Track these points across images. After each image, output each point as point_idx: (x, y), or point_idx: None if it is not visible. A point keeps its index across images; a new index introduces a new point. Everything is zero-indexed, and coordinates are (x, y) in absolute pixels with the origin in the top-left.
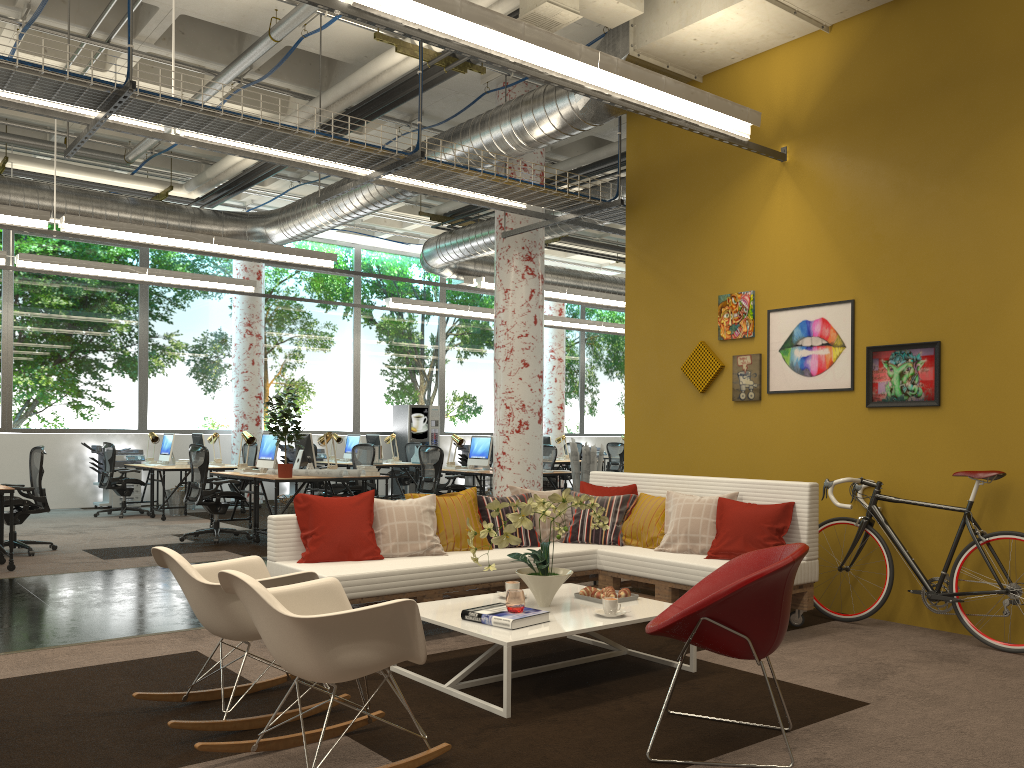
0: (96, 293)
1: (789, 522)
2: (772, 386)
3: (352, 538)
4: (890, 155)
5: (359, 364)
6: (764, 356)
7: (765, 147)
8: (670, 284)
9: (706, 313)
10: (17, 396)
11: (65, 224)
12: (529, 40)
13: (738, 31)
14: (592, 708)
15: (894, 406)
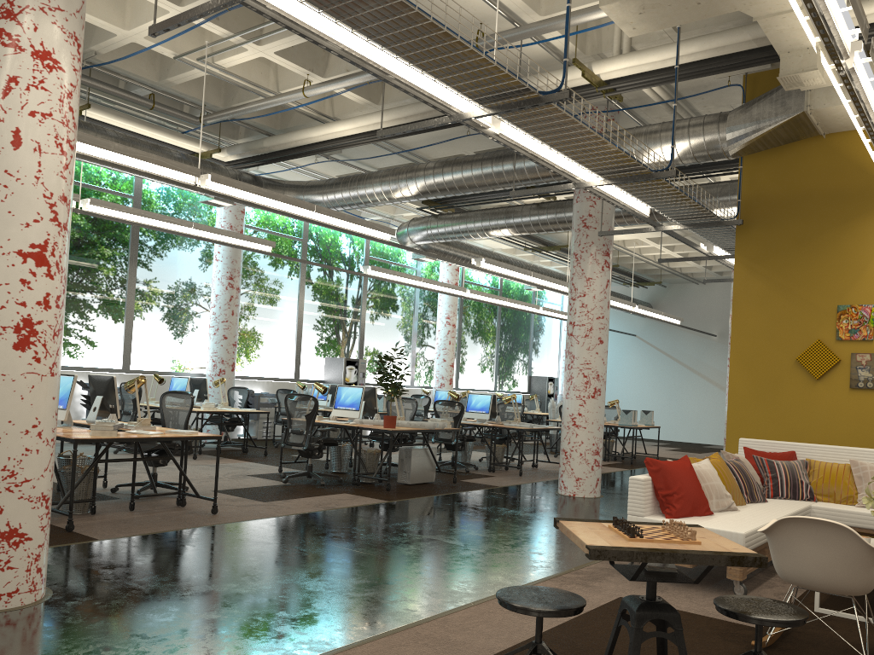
0: (93, 237)
1: None
2: None
3: (699, 497)
4: None
5: (302, 319)
6: None
7: None
8: (783, 291)
9: (822, 317)
10: None
11: (208, 181)
12: None
13: None
14: None
15: None
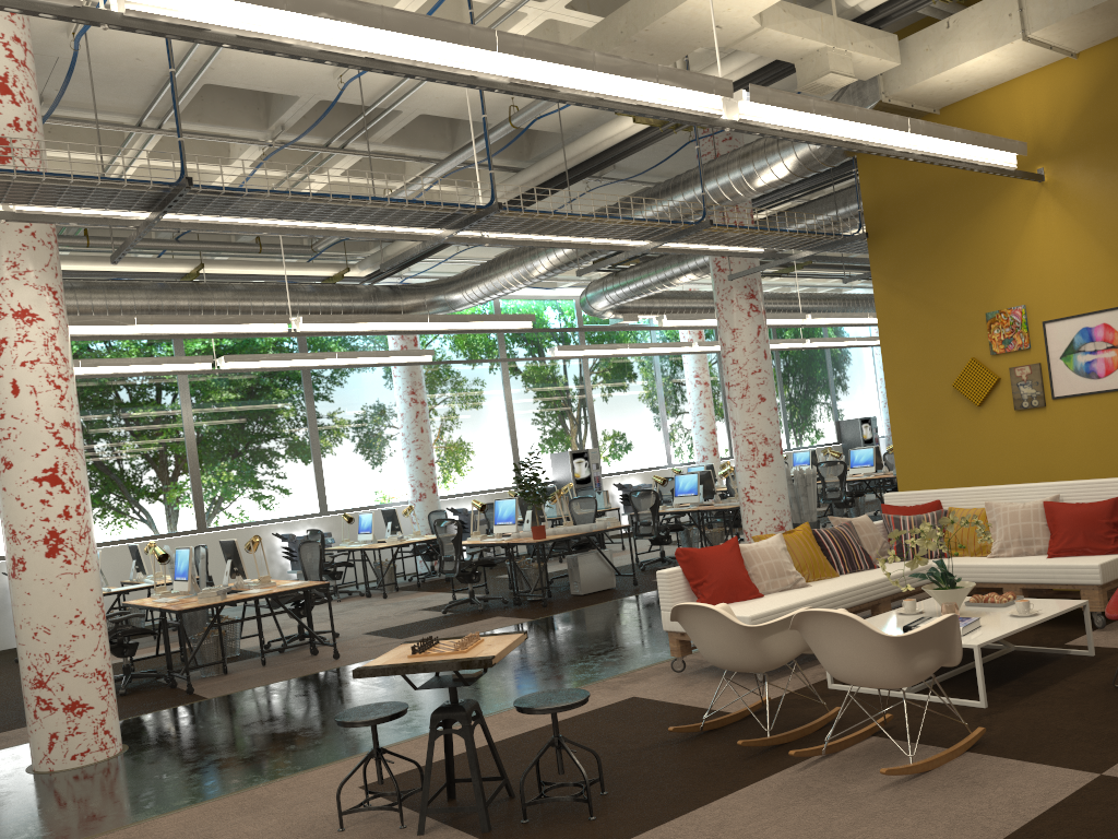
0: (263, 382)
1: None
2: (1056, 392)
3: (737, 581)
4: None
5: (513, 417)
6: (1044, 365)
7: (1027, 172)
8: (928, 307)
9: (973, 331)
10: (207, 495)
11: (301, 324)
12: (861, 121)
13: (990, 69)
14: (1045, 692)
15: None
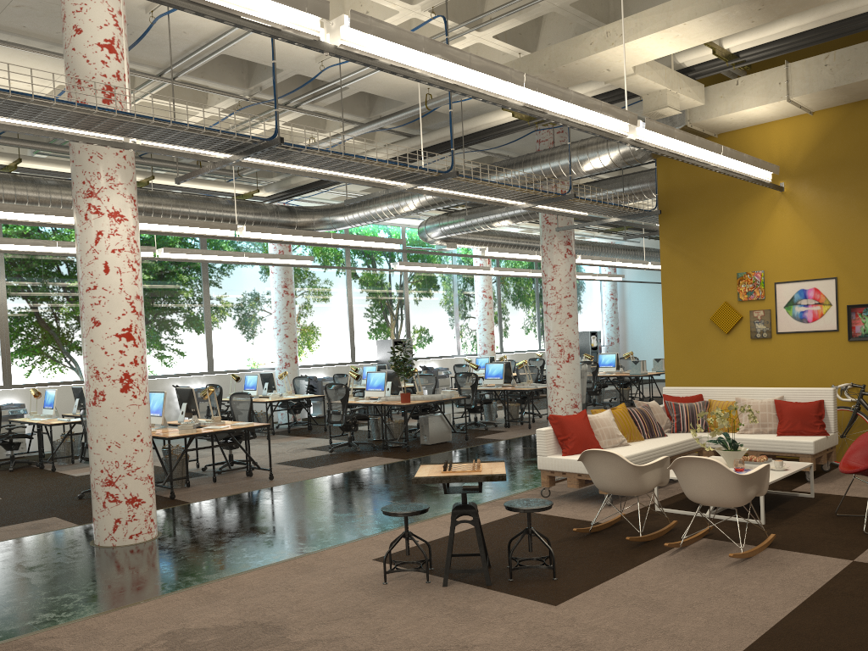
0: (172, 268)
1: (823, 411)
2: (779, 329)
3: (588, 439)
4: (858, 192)
5: (352, 310)
6: (772, 310)
7: (775, 184)
8: (697, 265)
9: (727, 284)
10: None
11: (244, 232)
12: (698, 145)
13: (759, 114)
14: (795, 517)
15: (867, 340)
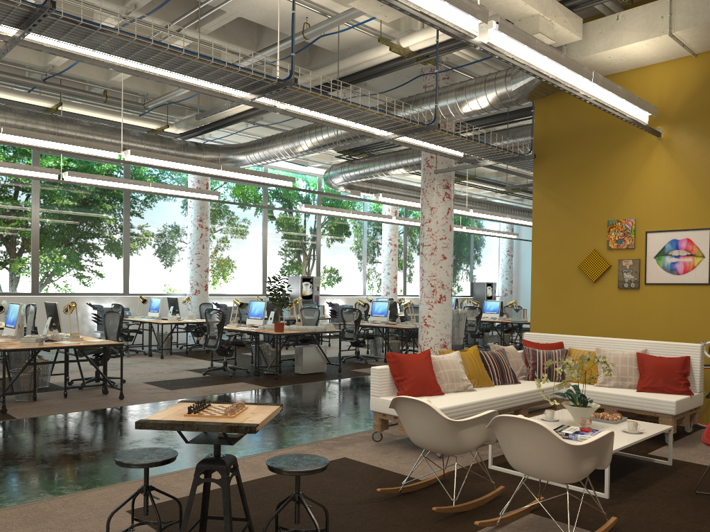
0: (95, 197)
1: (689, 369)
2: (648, 280)
3: (427, 381)
4: None
5: (266, 247)
6: (642, 260)
7: (652, 128)
8: (568, 211)
9: (597, 231)
10: (42, 270)
11: (129, 155)
12: (564, 65)
13: (639, 54)
14: (647, 491)
15: None
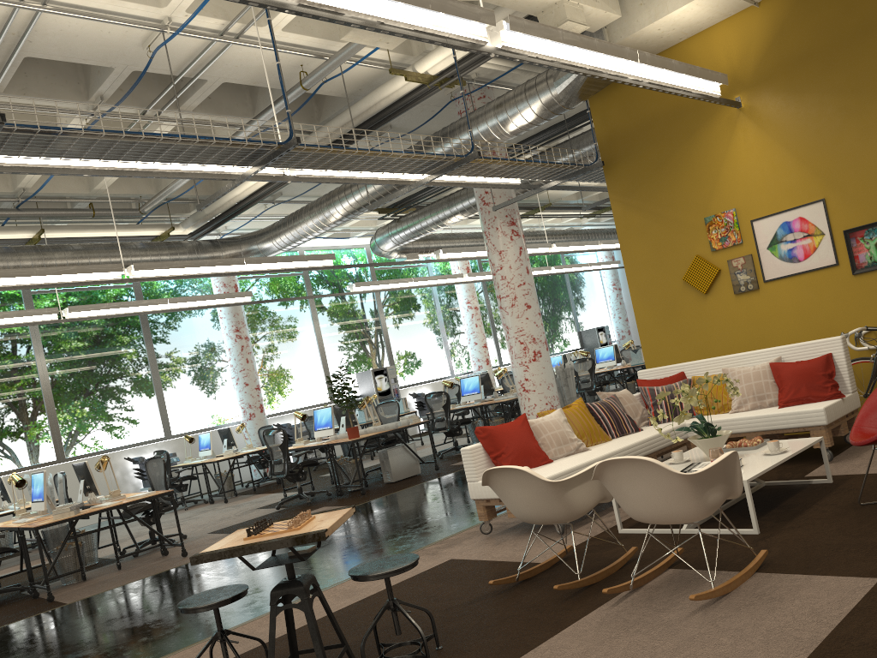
0: (107, 330)
1: (833, 368)
2: (767, 276)
3: (530, 450)
4: (831, 88)
5: (323, 345)
6: (754, 255)
7: (728, 99)
8: (657, 218)
9: (695, 233)
10: (63, 430)
11: (133, 271)
12: (600, 51)
13: (692, 17)
14: (804, 515)
15: (876, 269)
